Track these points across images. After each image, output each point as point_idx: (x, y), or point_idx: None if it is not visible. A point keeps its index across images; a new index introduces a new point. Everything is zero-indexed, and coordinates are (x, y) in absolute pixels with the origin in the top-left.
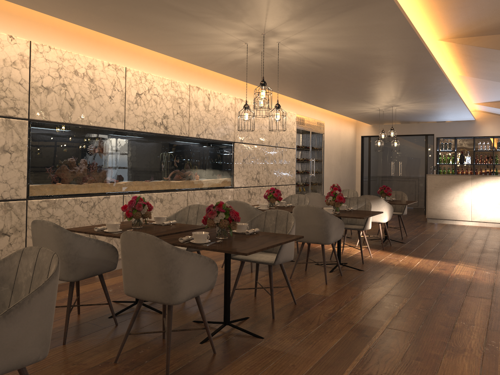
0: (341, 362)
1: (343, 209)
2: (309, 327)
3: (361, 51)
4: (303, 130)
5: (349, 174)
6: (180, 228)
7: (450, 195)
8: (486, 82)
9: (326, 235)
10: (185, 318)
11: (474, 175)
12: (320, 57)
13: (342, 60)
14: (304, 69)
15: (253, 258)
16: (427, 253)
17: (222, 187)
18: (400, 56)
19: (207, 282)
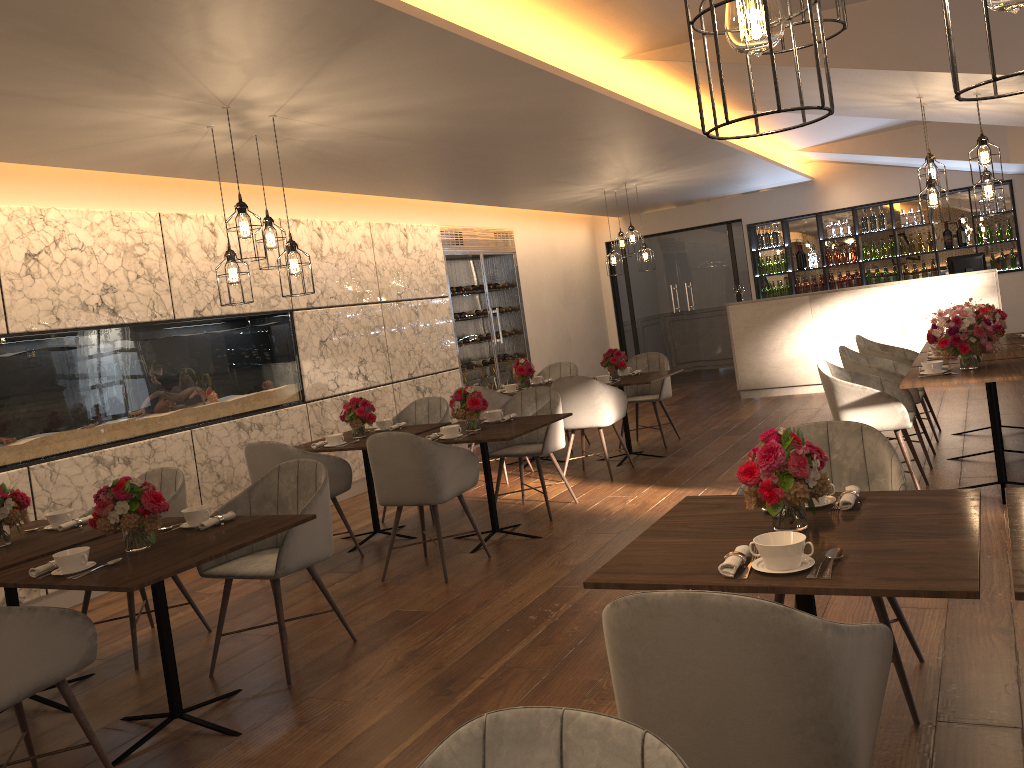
0: (360, 764)
1: (496, 419)
2: (349, 692)
3: (456, 106)
4: (463, 254)
5: (591, 323)
6: (89, 533)
7: (776, 339)
8: (784, 113)
9: (433, 486)
10: (109, 714)
11: (814, 293)
12: (385, 127)
13: (436, 126)
14: (378, 150)
15: (243, 568)
16: (692, 474)
17: (277, 406)
18: (542, 103)
19: (70, 656)
